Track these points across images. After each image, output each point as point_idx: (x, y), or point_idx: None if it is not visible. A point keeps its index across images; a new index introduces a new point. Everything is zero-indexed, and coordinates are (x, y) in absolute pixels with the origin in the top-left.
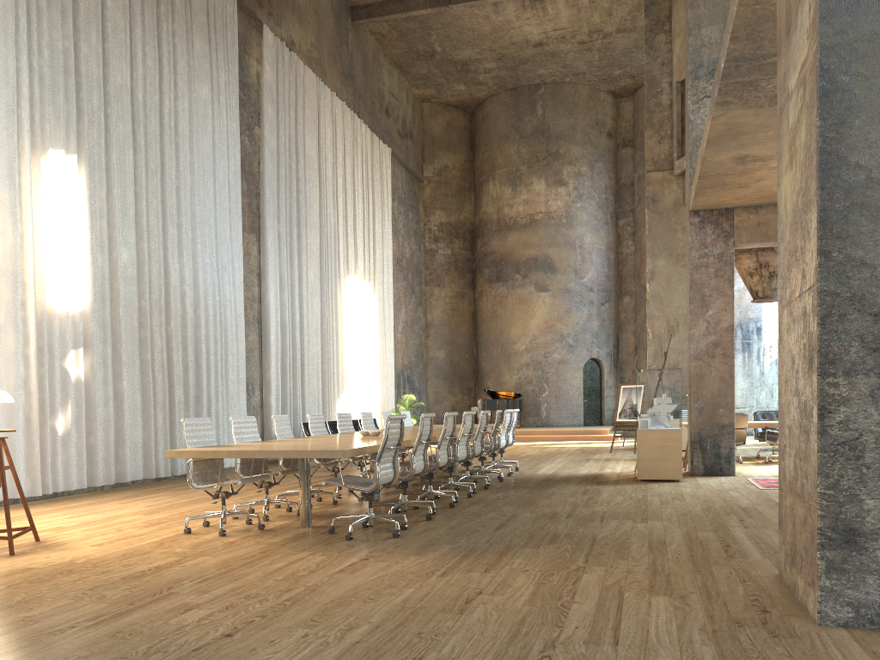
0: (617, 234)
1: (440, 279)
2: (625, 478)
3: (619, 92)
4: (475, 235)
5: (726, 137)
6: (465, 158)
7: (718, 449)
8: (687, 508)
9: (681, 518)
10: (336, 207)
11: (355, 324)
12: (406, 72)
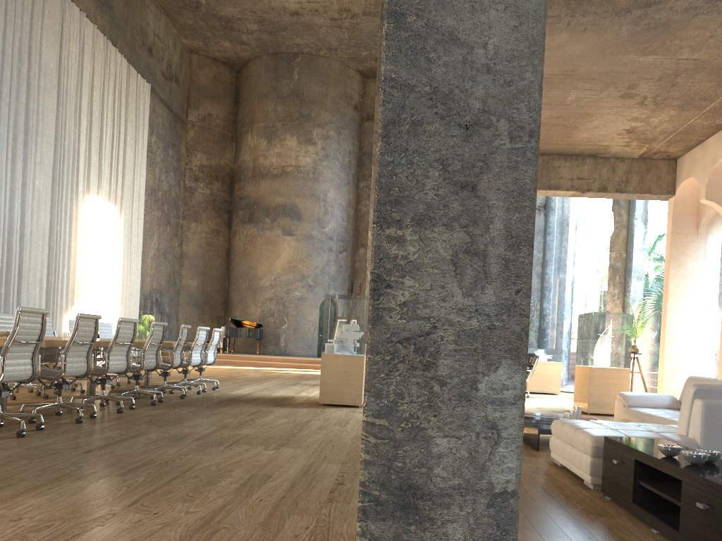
0: (357, 194)
1: (197, 215)
2: (311, 401)
3: (366, 72)
4: (234, 180)
5: None
6: (229, 110)
7: None
8: (340, 434)
9: (321, 446)
10: (78, 125)
11: (94, 242)
12: (173, 20)
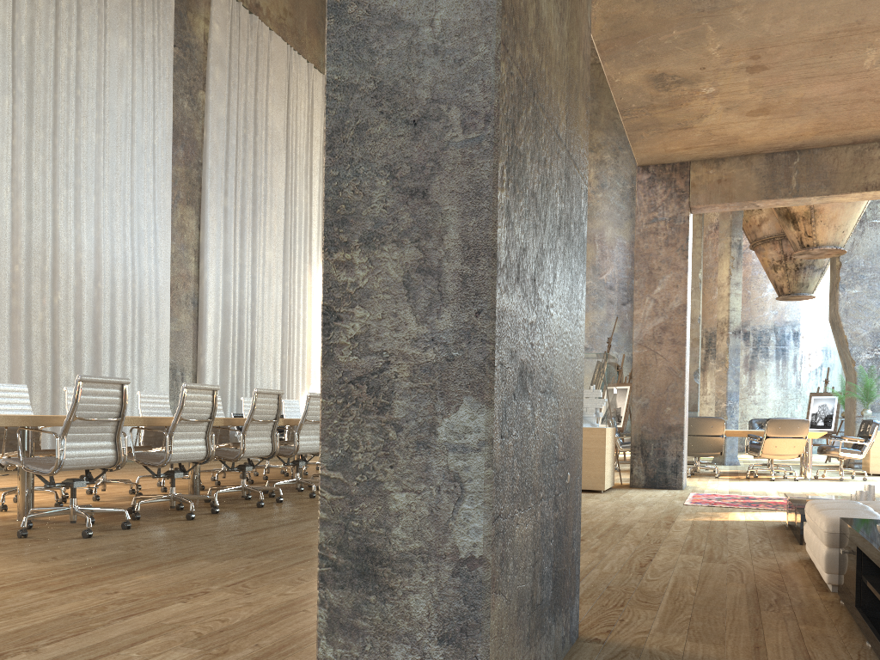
0: None
1: None
2: None
3: None
4: None
5: (620, 42)
6: None
7: (664, 456)
8: None
9: None
10: (310, 187)
11: None
12: None
